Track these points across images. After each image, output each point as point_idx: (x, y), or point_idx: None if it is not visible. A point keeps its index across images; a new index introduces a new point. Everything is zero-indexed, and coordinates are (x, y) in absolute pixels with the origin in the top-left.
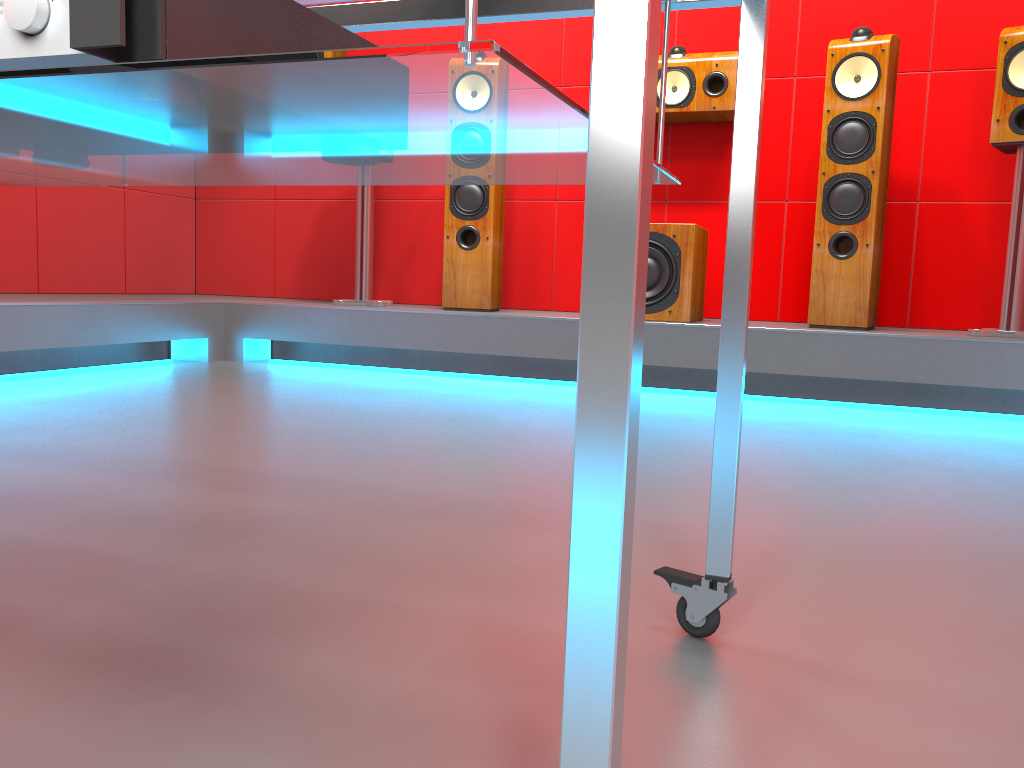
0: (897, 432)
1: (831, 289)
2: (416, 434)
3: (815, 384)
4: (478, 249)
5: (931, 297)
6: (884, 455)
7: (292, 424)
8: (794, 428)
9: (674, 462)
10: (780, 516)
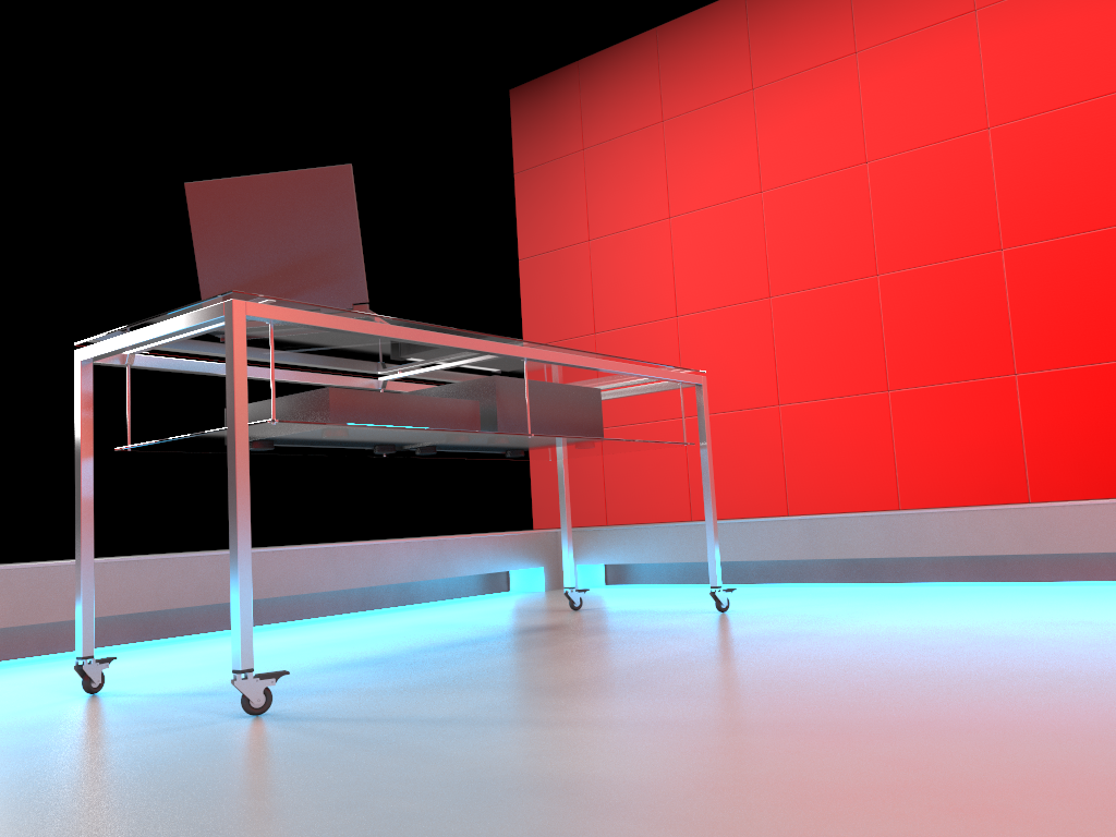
0: None
1: None
2: (1036, 666)
3: None
4: None
5: None
6: None
7: (1056, 639)
8: None
9: (890, 748)
10: (507, 761)
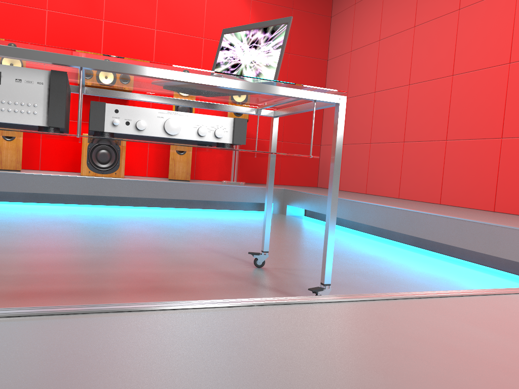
0: (217, 218)
1: (177, 166)
2: (64, 229)
3: (173, 202)
4: (15, 141)
5: (202, 168)
6: (225, 225)
7: None
8: (186, 218)
9: (174, 231)
10: (230, 243)
